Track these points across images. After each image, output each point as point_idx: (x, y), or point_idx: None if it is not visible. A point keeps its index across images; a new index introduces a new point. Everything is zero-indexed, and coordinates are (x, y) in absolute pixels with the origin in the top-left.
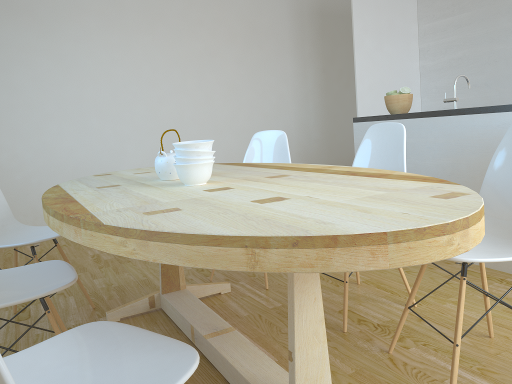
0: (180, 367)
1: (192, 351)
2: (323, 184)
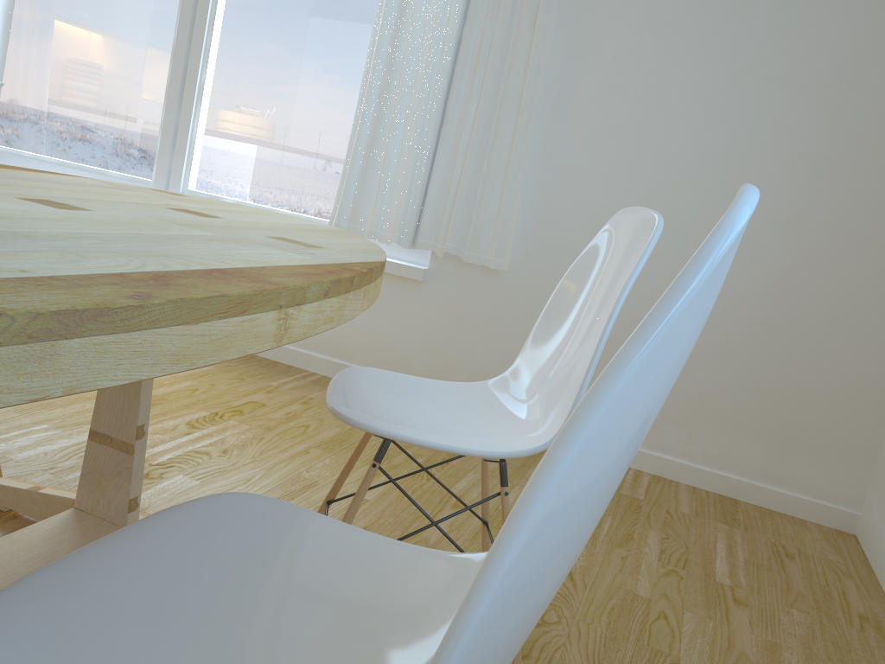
0: (373, 373)
1: (350, 369)
2: (33, 182)
